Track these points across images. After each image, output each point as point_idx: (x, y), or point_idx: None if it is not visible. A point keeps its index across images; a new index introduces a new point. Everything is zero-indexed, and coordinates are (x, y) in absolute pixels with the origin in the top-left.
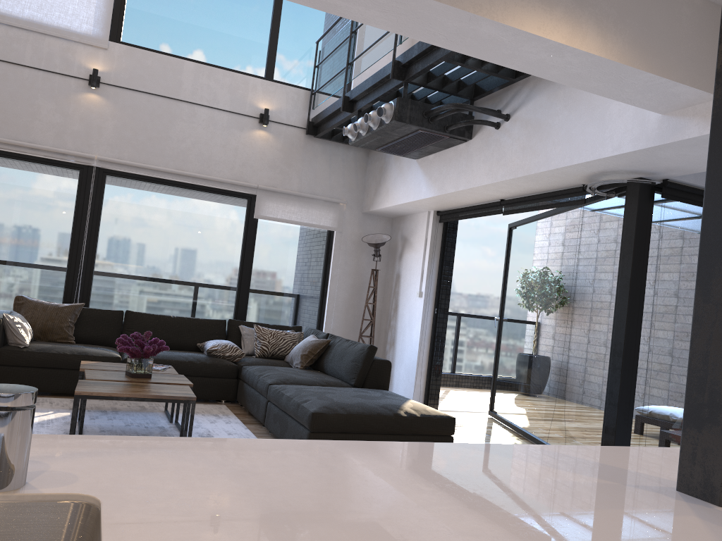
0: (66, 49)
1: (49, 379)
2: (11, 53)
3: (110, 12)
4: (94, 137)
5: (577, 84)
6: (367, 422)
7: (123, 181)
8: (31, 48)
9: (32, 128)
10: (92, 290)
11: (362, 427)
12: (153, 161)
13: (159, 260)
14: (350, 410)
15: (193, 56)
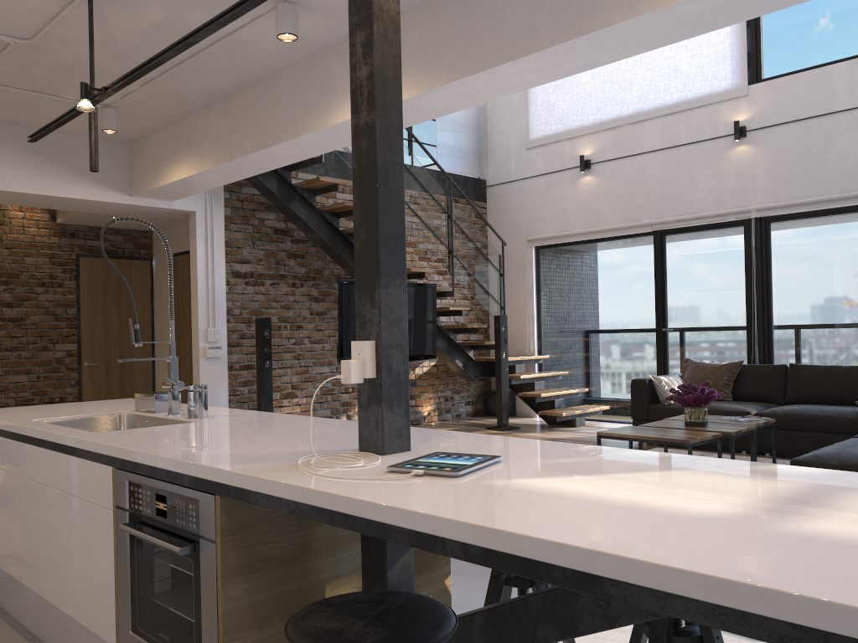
0: (711, 113)
1: None
2: (668, 139)
3: (744, 56)
4: (748, 188)
5: None
6: None
7: (787, 224)
8: (683, 127)
9: (694, 199)
10: (773, 346)
11: None
12: (813, 193)
13: (842, 302)
14: (846, 461)
15: (845, 54)
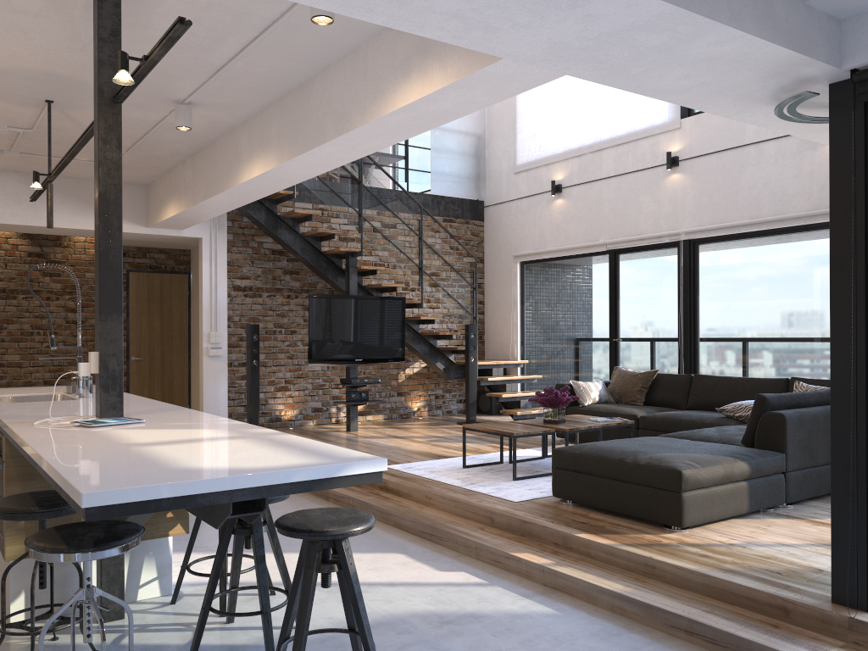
0: (652, 144)
1: (594, 432)
2: (620, 167)
3: None
4: (679, 213)
5: (515, 90)
6: (591, 463)
7: (711, 246)
8: (631, 156)
9: (638, 222)
10: (698, 357)
11: (587, 467)
12: (728, 218)
13: (752, 319)
14: (584, 450)
15: None
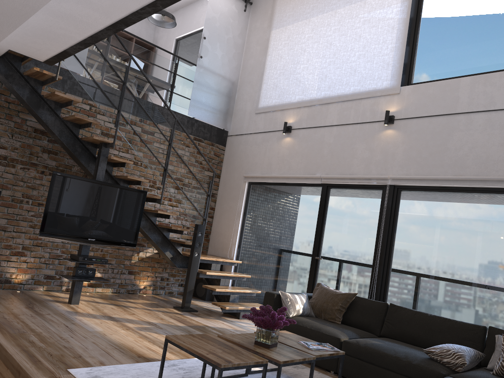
0: (373, 104)
1: None
2: (343, 118)
3: (401, 65)
4: (389, 162)
5: None
6: None
7: (412, 193)
8: (353, 111)
9: (352, 164)
10: (388, 286)
11: None
12: (433, 172)
13: (443, 261)
14: None
15: (472, 71)
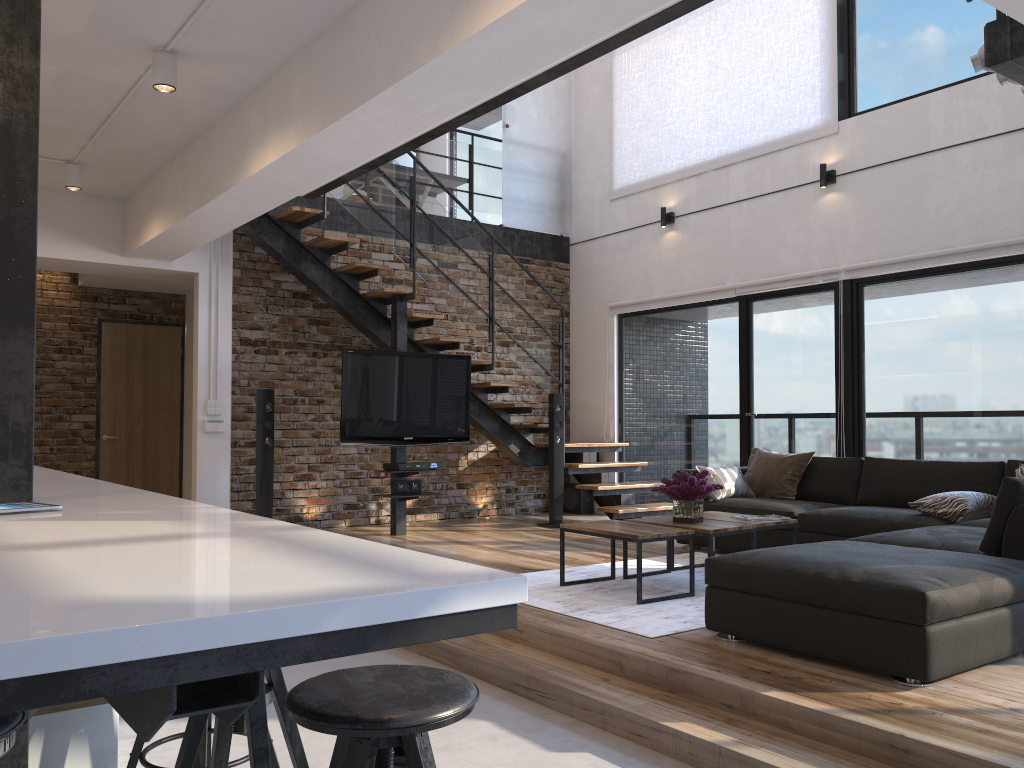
0: (799, 155)
1: (731, 536)
2: (754, 187)
3: (834, 86)
4: (837, 244)
5: None
6: (770, 580)
7: (881, 287)
8: (769, 173)
9: (780, 258)
10: (864, 436)
11: (763, 586)
12: (907, 249)
13: (940, 383)
14: (757, 561)
15: (945, 80)
